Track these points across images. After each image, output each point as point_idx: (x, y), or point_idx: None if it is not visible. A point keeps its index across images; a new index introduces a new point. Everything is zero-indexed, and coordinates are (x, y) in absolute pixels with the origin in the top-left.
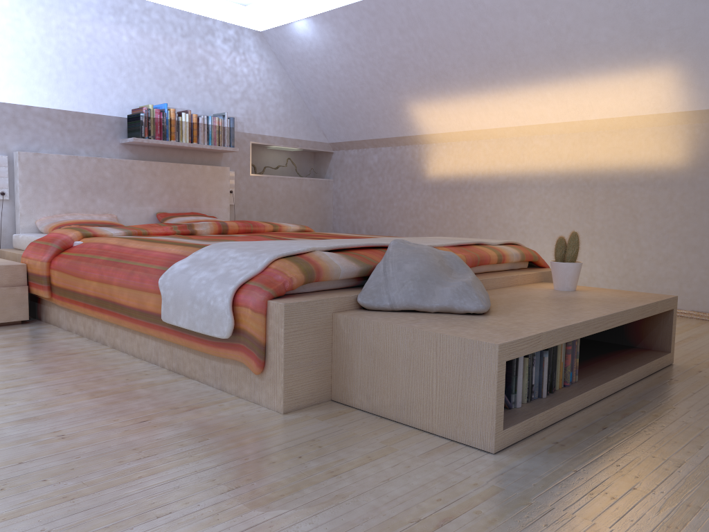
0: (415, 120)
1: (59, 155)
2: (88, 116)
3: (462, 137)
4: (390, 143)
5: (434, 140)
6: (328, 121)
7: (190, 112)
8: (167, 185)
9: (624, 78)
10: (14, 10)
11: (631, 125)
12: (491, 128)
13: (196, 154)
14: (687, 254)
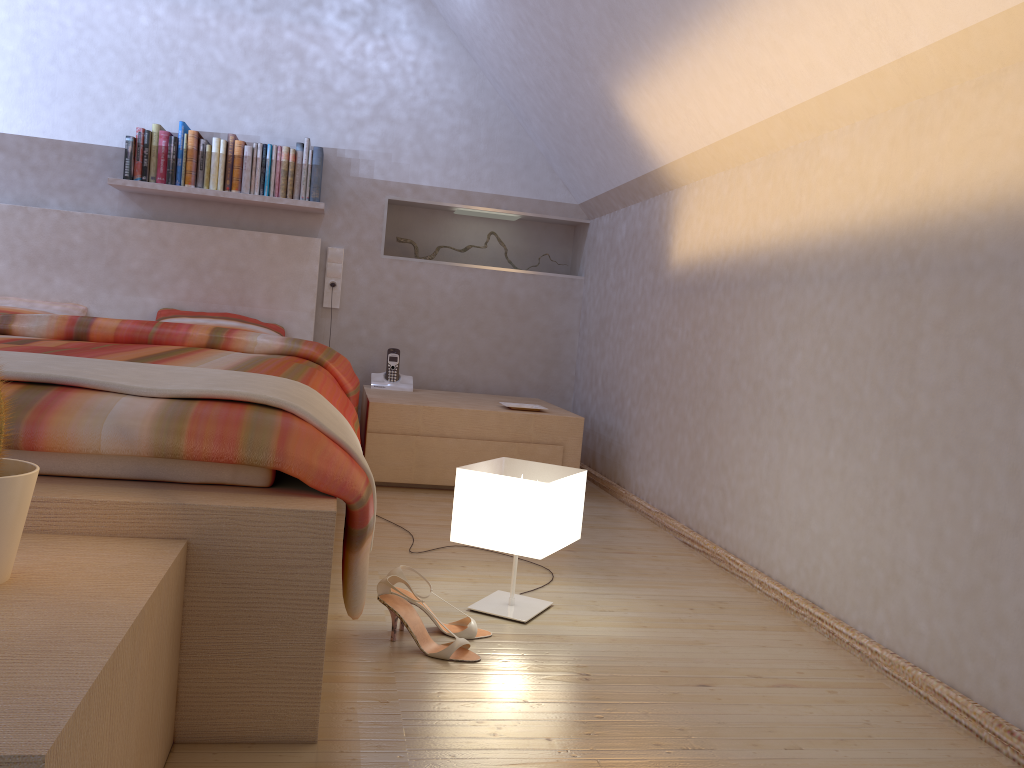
0: (638, 132)
1: None
2: (69, 146)
3: (715, 162)
4: (637, 194)
5: (683, 178)
6: (557, 158)
7: (233, 137)
8: (189, 263)
9: None
10: None
11: None
12: (745, 128)
13: (268, 215)
14: None
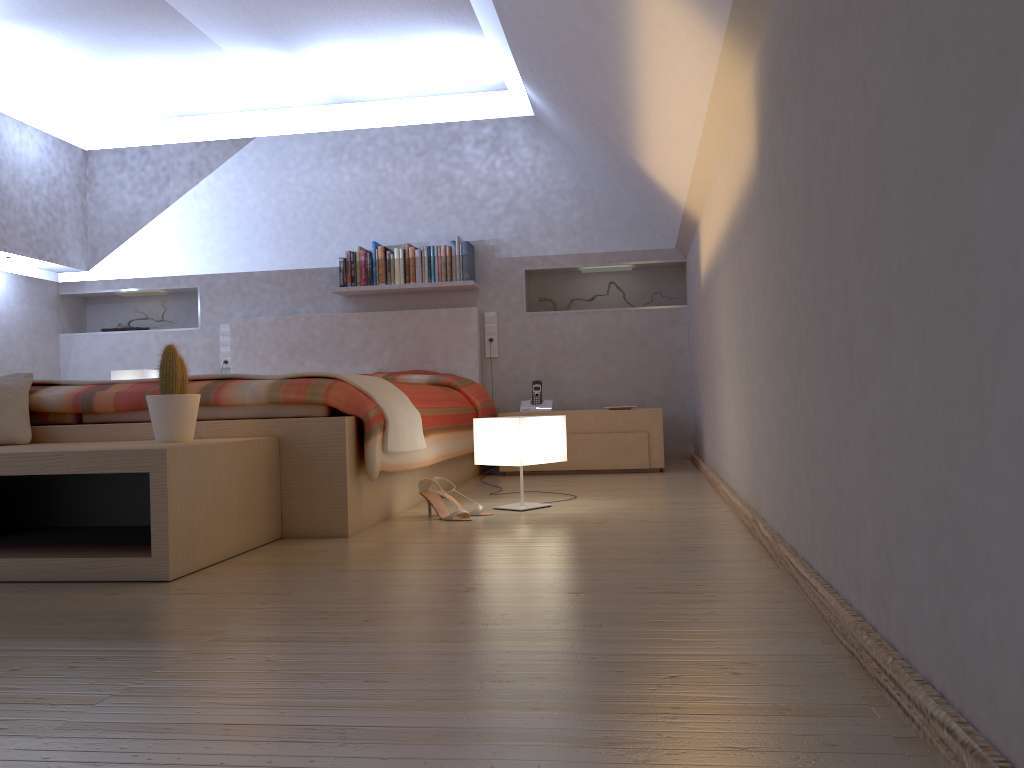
0: (661, 186)
1: (268, 317)
2: (308, 272)
3: (698, 198)
4: (689, 232)
5: (696, 214)
6: (646, 215)
7: (407, 246)
8: (389, 338)
9: (643, 13)
10: (238, 182)
11: (732, 99)
12: (692, 172)
13: (440, 296)
14: (768, 384)
